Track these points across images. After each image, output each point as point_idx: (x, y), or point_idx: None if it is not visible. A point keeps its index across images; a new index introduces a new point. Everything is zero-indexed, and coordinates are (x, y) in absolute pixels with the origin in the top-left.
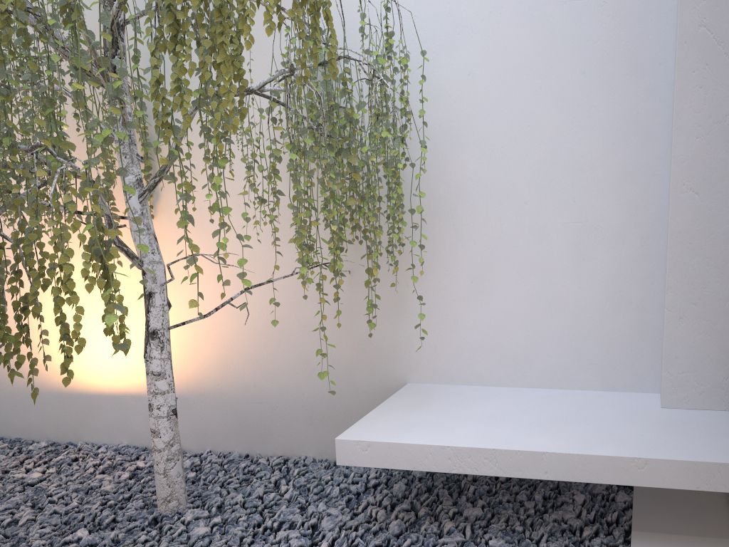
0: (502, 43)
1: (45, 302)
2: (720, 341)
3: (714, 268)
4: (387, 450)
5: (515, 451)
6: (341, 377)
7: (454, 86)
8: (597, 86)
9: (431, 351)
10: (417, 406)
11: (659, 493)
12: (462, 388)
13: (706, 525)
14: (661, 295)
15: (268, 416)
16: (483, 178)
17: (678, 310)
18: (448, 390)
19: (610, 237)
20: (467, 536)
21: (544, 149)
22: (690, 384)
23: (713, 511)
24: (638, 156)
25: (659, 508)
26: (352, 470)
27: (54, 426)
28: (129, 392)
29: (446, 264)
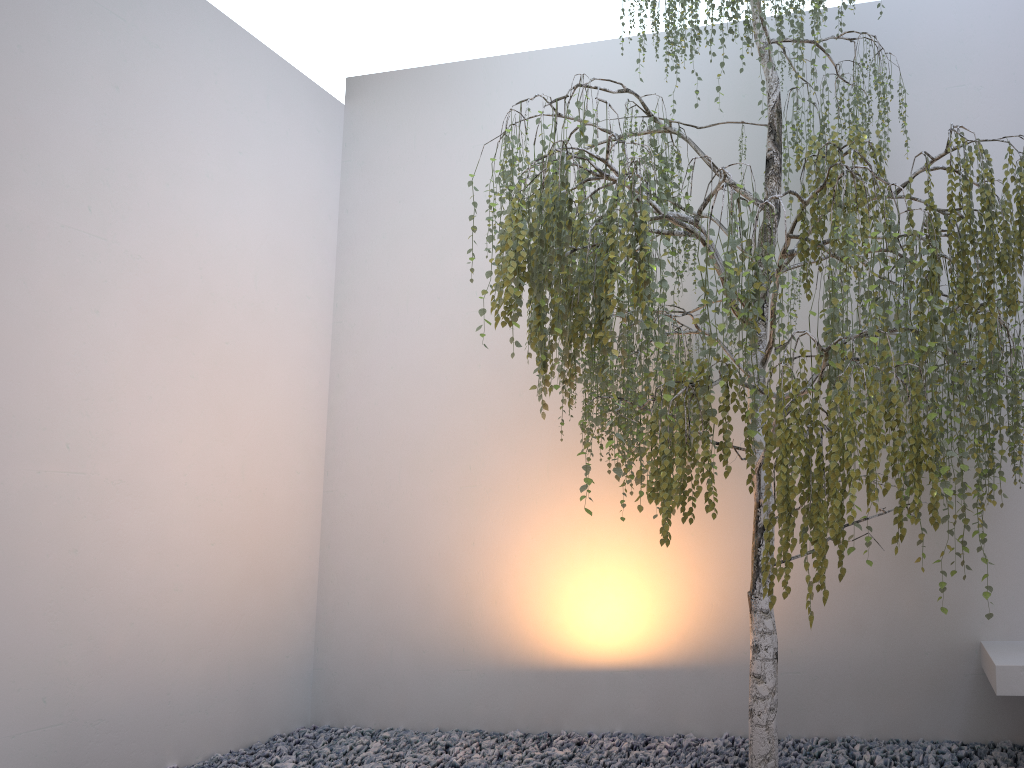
0: None
1: (543, 564)
2: None
3: None
4: None
5: None
6: (898, 637)
7: None
8: None
9: (1007, 603)
10: None
11: None
12: None
13: None
14: None
15: (804, 688)
16: None
17: None
18: None
19: None
20: None
21: None
22: None
23: None
24: None
25: None
26: (921, 745)
27: (528, 712)
28: (631, 666)
29: (1023, 507)
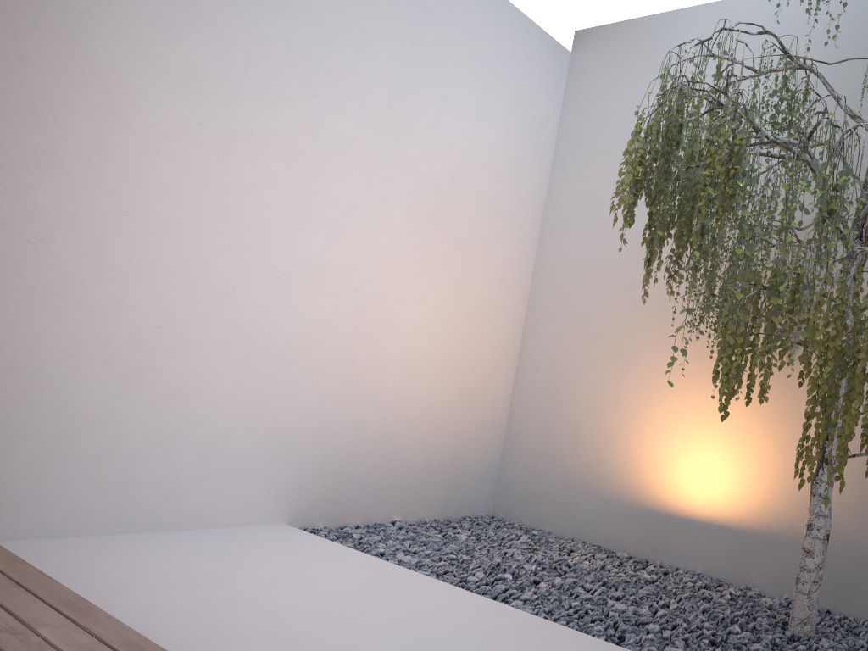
0: None
1: (662, 426)
2: None
3: None
4: None
5: None
6: None
7: None
8: None
9: None
10: None
11: None
12: None
13: None
14: None
15: (861, 574)
16: None
17: None
18: None
19: None
20: None
21: None
22: None
23: None
24: None
25: None
26: None
27: (635, 540)
28: (717, 522)
29: None
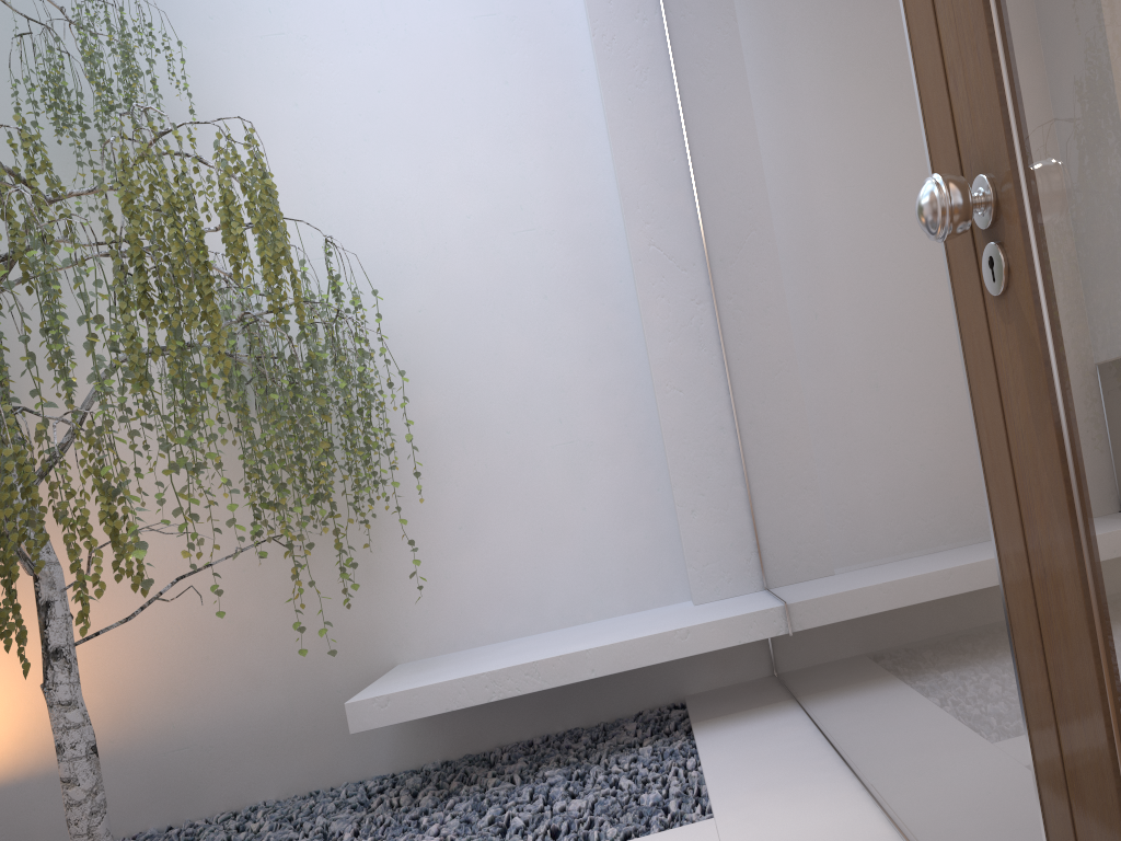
0: (452, 276)
1: None
2: (734, 525)
3: (713, 457)
4: (412, 698)
5: (557, 657)
6: (304, 681)
7: (405, 324)
8: (562, 308)
9: (422, 619)
10: (425, 669)
11: (713, 697)
12: (470, 650)
13: (762, 700)
14: (670, 499)
15: (198, 763)
16: (455, 414)
17: (689, 503)
18: (454, 655)
19: (606, 451)
20: (517, 783)
21: (518, 374)
22: (717, 574)
23: (768, 692)
24: (617, 368)
25: (715, 705)
26: (340, 791)
27: None
28: None
29: (425, 514)
